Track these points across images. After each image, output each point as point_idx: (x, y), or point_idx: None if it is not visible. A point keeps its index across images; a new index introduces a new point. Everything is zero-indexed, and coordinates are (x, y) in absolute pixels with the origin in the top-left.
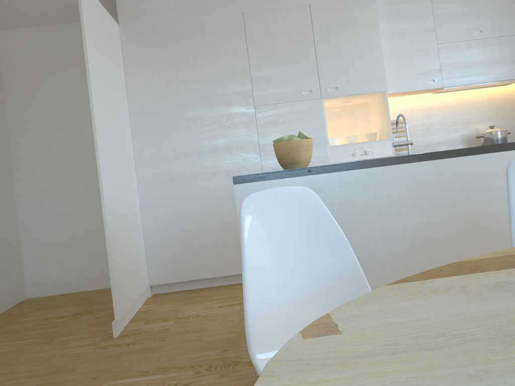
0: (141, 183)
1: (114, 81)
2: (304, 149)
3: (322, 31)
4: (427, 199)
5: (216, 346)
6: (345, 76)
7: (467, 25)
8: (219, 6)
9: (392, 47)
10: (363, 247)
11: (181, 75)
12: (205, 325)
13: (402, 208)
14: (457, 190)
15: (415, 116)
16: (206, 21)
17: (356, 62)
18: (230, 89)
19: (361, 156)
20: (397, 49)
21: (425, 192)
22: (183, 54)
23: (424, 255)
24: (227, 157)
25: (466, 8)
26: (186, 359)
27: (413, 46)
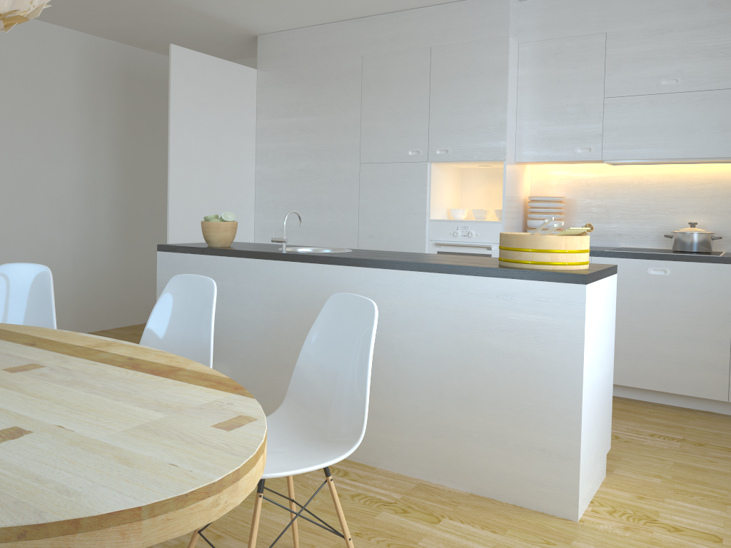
0: (257, 228)
1: (226, 130)
2: (213, 230)
3: (439, 80)
4: (280, 297)
5: None
6: (458, 137)
7: (656, 71)
8: (341, 49)
9: (539, 100)
10: (230, 327)
11: (300, 123)
12: None
13: (260, 300)
14: (304, 295)
15: (591, 193)
16: (328, 67)
17: (473, 120)
18: (340, 142)
19: (463, 237)
20: (546, 103)
21: (279, 290)
22: (304, 101)
23: (272, 348)
24: (328, 215)
25: (659, 46)
26: None
27: (569, 100)
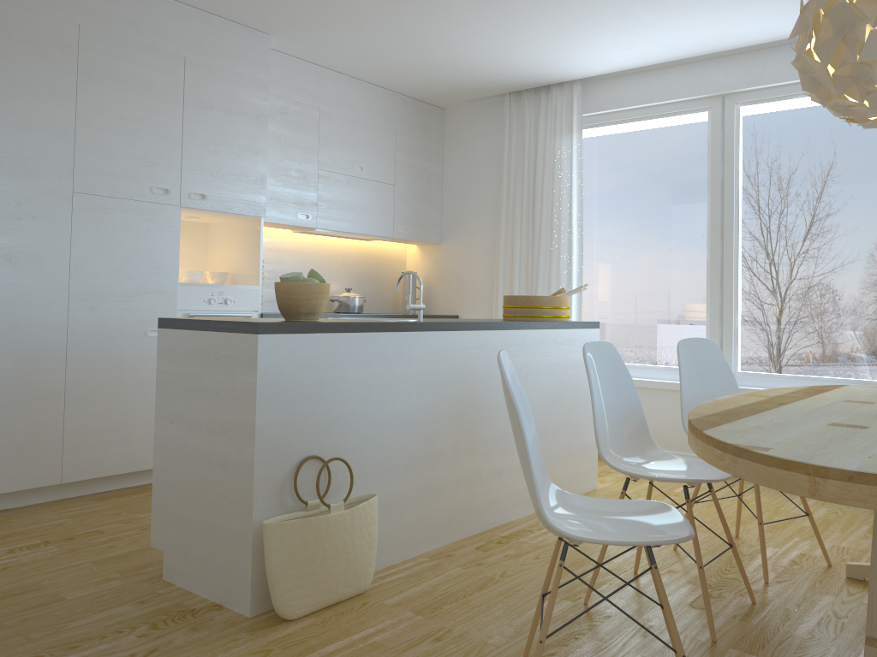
0: None
1: None
2: (327, 297)
3: (196, 104)
4: (435, 375)
5: (114, 601)
6: (217, 181)
7: (351, 156)
8: None
9: (268, 156)
10: (379, 429)
11: None
12: (33, 579)
13: (415, 383)
14: (457, 367)
15: (264, 258)
16: (10, 15)
17: (235, 165)
18: (34, 150)
19: (219, 305)
20: (274, 161)
21: (434, 366)
22: None
23: (426, 440)
24: (6, 272)
25: (352, 135)
26: (87, 626)
27: (293, 164)
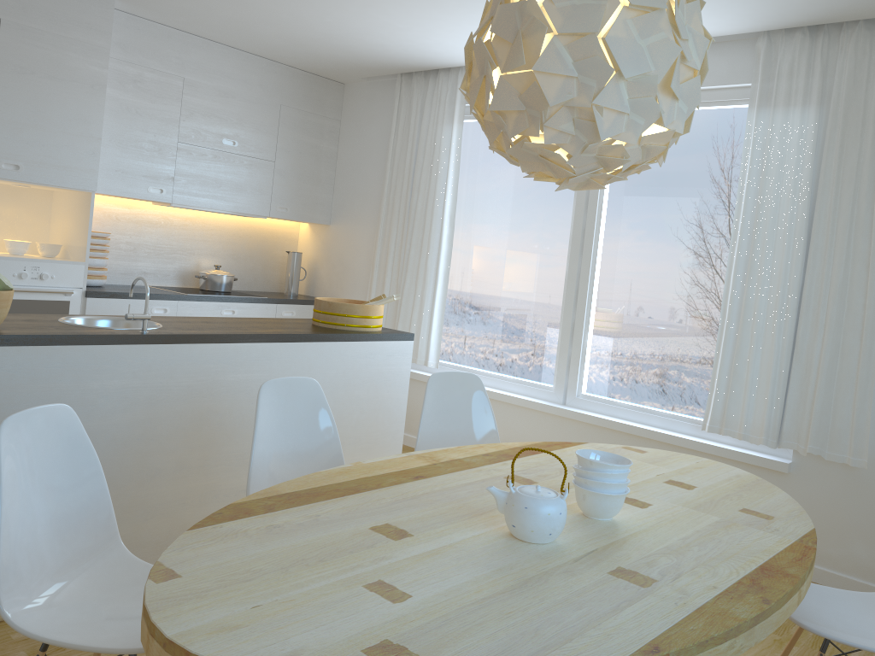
0: None
1: None
2: (2, 305)
3: (13, 69)
4: (154, 390)
5: None
6: (36, 152)
7: (221, 130)
8: None
9: (115, 126)
10: None
11: None
12: None
13: (122, 399)
14: (190, 382)
15: (122, 229)
16: None
17: (59, 136)
18: None
19: (33, 281)
20: (122, 132)
21: (153, 381)
22: None
23: (136, 458)
24: None
25: (224, 108)
26: None
27: (146, 135)
